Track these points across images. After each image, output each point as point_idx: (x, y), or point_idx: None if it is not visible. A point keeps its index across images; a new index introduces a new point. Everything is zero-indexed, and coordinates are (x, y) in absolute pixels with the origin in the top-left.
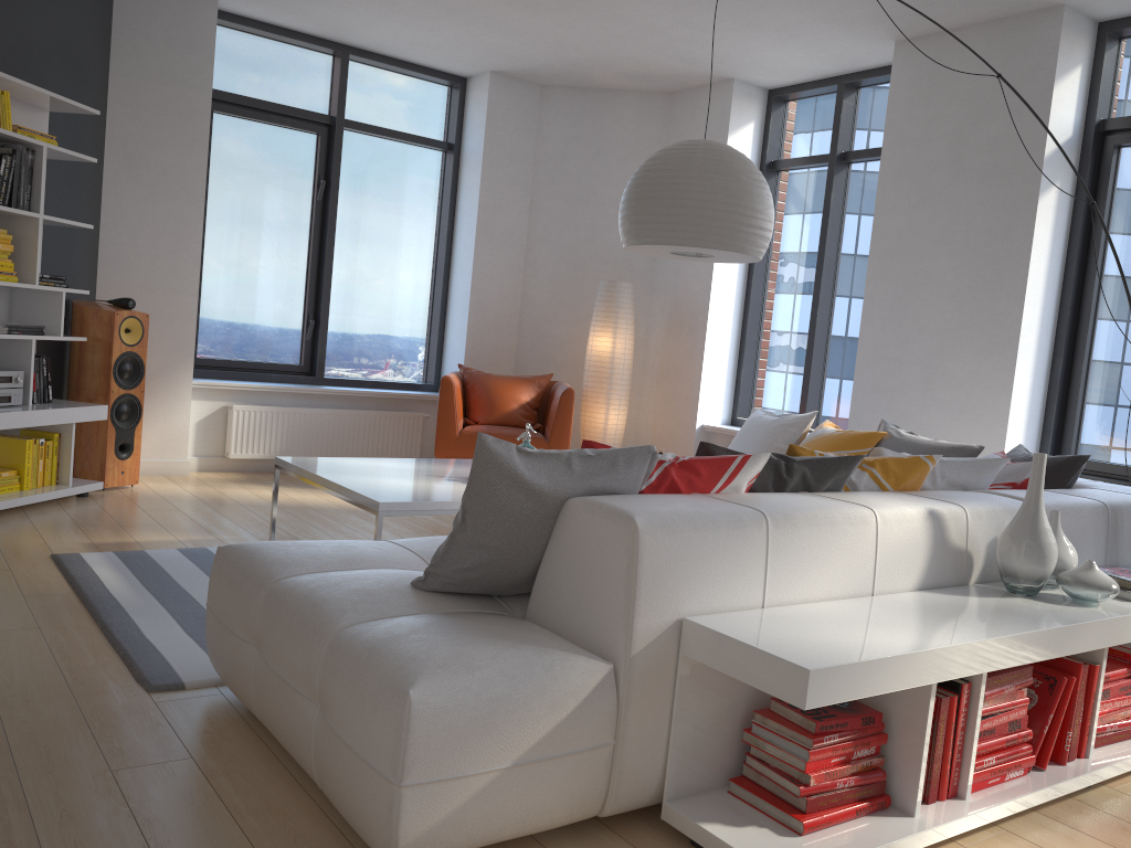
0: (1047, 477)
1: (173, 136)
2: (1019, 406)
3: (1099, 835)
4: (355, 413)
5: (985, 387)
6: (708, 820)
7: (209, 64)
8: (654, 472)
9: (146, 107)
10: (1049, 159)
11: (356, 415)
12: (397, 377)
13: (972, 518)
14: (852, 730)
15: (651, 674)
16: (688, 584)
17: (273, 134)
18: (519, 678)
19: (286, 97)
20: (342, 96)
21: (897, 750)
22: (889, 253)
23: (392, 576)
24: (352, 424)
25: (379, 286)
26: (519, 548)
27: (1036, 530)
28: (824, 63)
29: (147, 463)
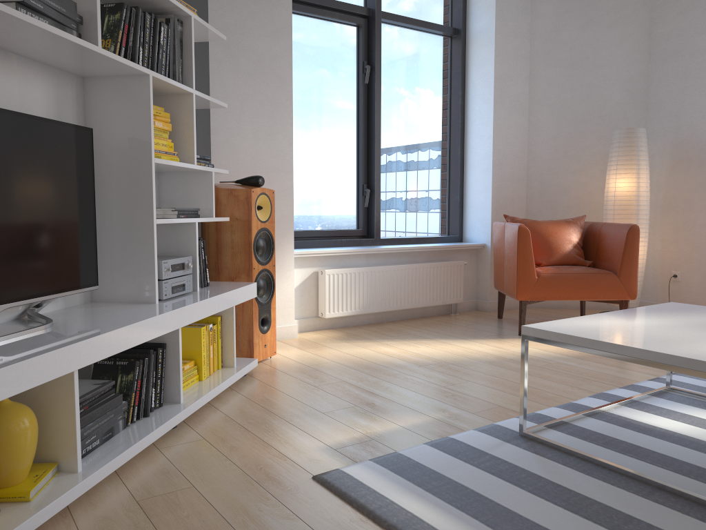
0: None
1: (264, 24)
2: None
3: None
4: (415, 267)
5: None
6: None
7: None
8: None
9: None
10: None
11: (416, 268)
12: (428, 232)
13: None
14: None
15: None
16: None
17: (325, 27)
18: None
19: None
20: None
21: None
22: None
23: None
24: (414, 276)
25: (410, 156)
26: None
27: None
28: None
29: None
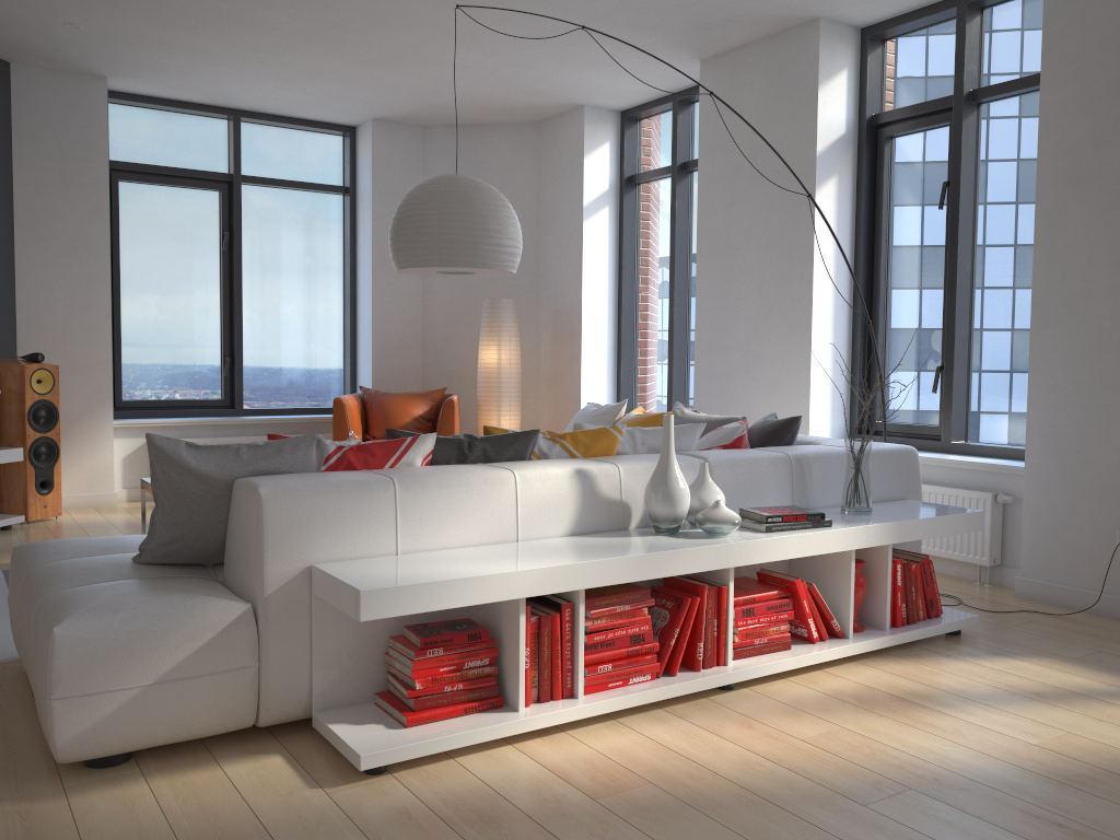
0: (771, 438)
1: (76, 207)
2: (821, 379)
3: (700, 721)
4: None
5: (791, 364)
6: (338, 722)
7: (104, 140)
8: (334, 455)
9: (49, 184)
10: (823, 155)
11: None
12: (315, 403)
13: (626, 474)
14: (459, 645)
15: (286, 610)
16: (316, 538)
17: (177, 195)
18: (159, 616)
19: (186, 161)
20: (238, 155)
21: (507, 660)
22: (711, 251)
23: (125, 556)
24: None
25: (291, 322)
26: (203, 522)
27: (666, 478)
28: (652, 84)
29: (77, 497)
